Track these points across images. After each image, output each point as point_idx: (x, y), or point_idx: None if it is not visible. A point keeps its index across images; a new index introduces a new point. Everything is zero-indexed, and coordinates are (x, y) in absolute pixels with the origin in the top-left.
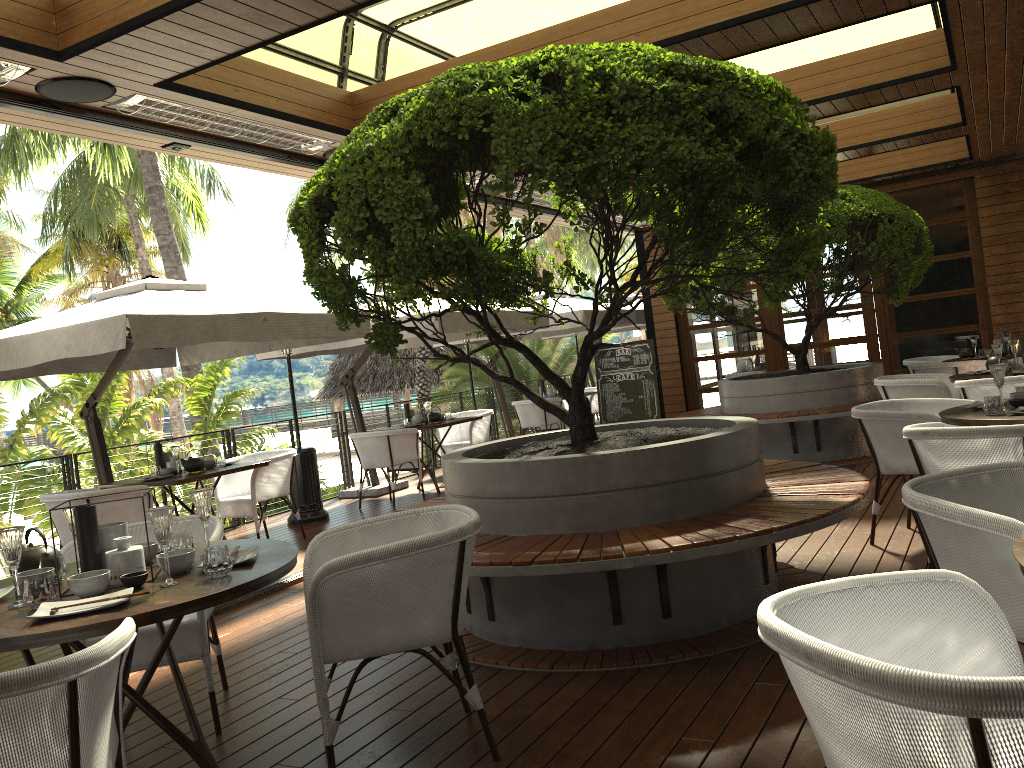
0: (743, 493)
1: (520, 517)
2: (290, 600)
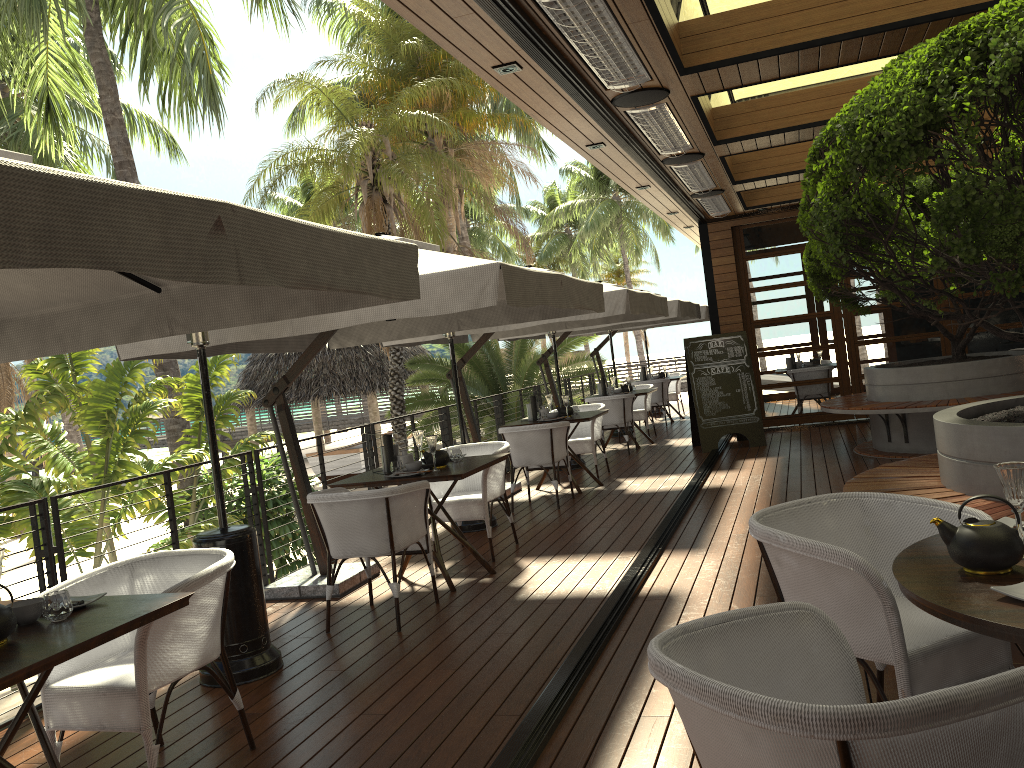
0: None
1: None
2: (682, 608)
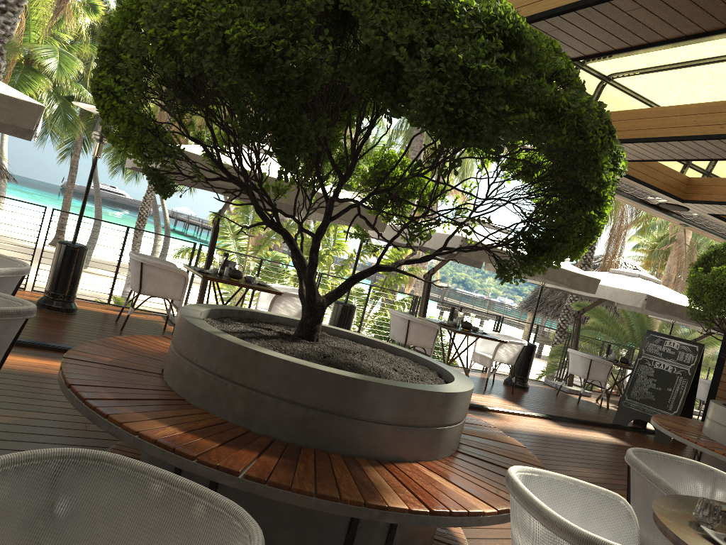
0: (346, 444)
1: (168, 363)
2: None
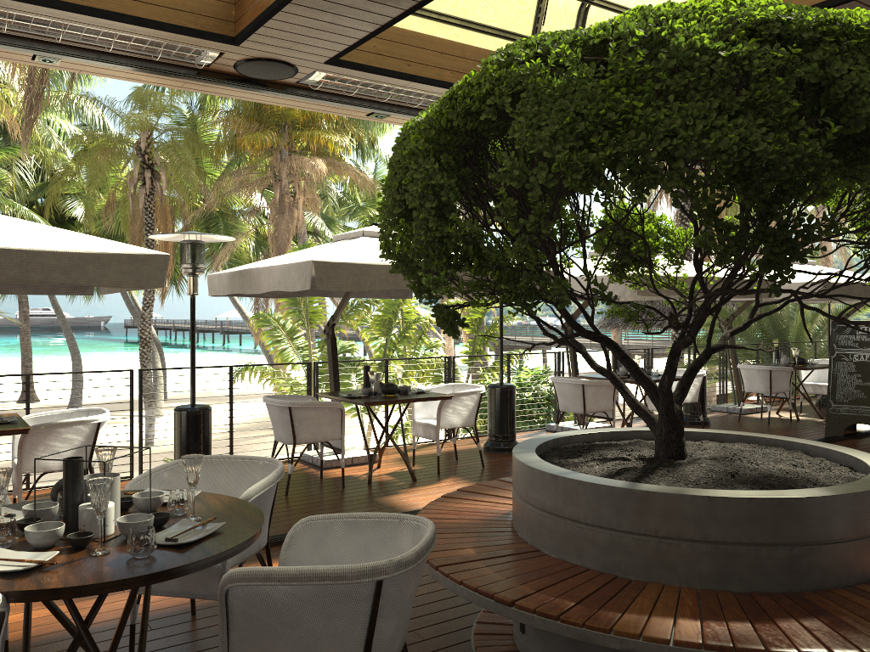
0: (841, 574)
1: (552, 535)
2: None
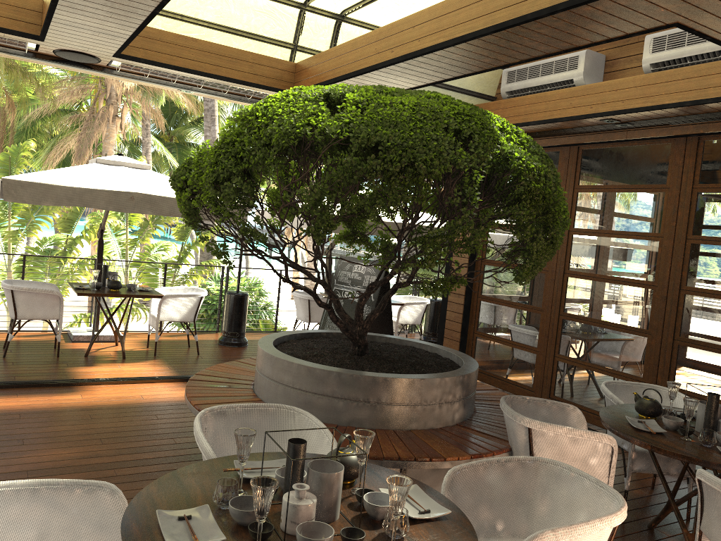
0: None
1: None
2: None
